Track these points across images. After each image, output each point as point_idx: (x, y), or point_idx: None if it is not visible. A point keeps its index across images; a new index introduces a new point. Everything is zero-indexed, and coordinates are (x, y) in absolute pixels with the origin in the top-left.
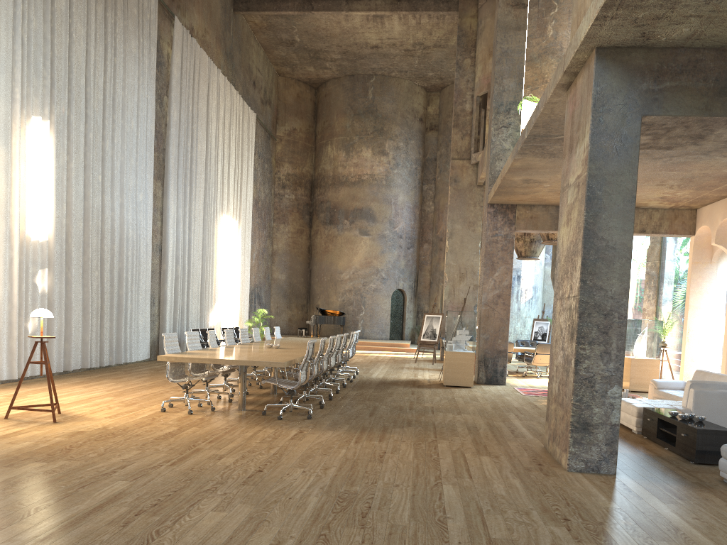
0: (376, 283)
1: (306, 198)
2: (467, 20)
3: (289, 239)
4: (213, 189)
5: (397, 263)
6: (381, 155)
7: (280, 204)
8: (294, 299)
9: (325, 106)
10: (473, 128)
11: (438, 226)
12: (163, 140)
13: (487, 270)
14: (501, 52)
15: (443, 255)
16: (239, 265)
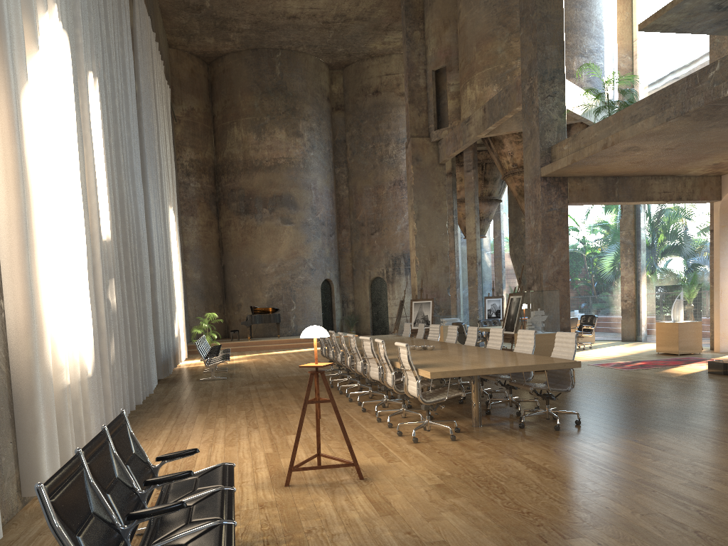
0: (305, 274)
1: (211, 186)
2: None
3: (200, 233)
4: (163, 175)
5: (322, 252)
6: (296, 136)
7: (186, 193)
8: (211, 299)
9: (225, 83)
10: (430, 104)
11: (357, 211)
12: None
13: (545, 247)
14: (541, 17)
15: (367, 241)
16: (179, 265)
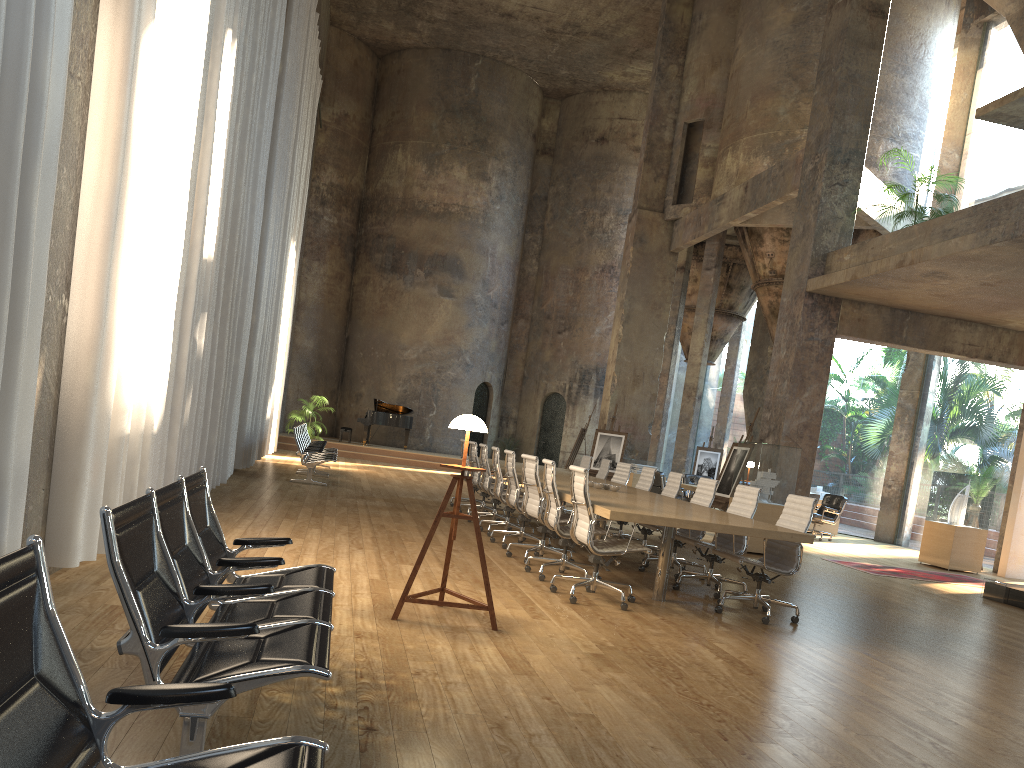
0: (457, 370)
1: (352, 226)
2: (679, 8)
3: (324, 286)
4: (292, 195)
5: (487, 344)
6: (481, 179)
7: (316, 229)
8: (322, 380)
9: (397, 89)
10: (673, 168)
11: (544, 297)
12: None
13: (794, 388)
14: (847, 75)
15: (550, 340)
16: (289, 323)
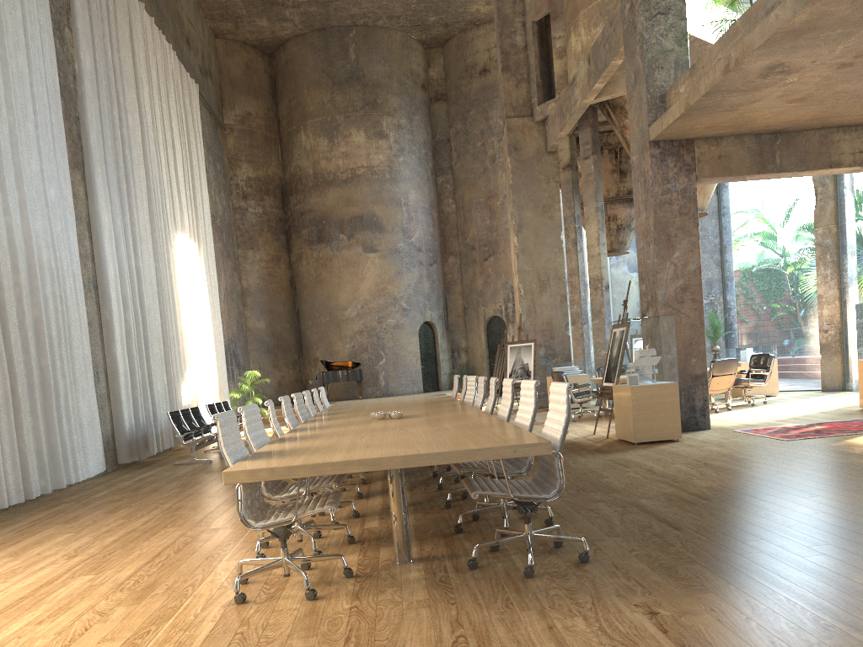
0: (396, 317)
1: (278, 211)
2: None
3: (263, 270)
4: (159, 191)
5: (419, 286)
6: (379, 138)
7: (244, 221)
8: (281, 354)
9: (288, 78)
10: (531, 70)
11: (466, 230)
12: (74, 103)
13: (661, 250)
14: None
15: (479, 269)
16: (208, 310)
